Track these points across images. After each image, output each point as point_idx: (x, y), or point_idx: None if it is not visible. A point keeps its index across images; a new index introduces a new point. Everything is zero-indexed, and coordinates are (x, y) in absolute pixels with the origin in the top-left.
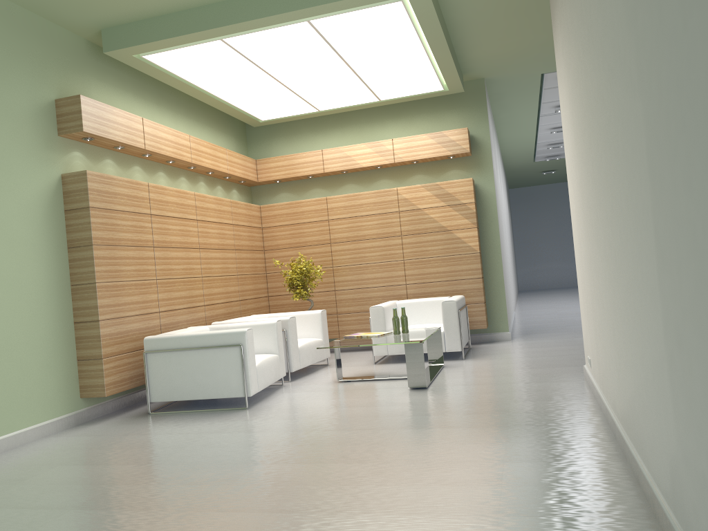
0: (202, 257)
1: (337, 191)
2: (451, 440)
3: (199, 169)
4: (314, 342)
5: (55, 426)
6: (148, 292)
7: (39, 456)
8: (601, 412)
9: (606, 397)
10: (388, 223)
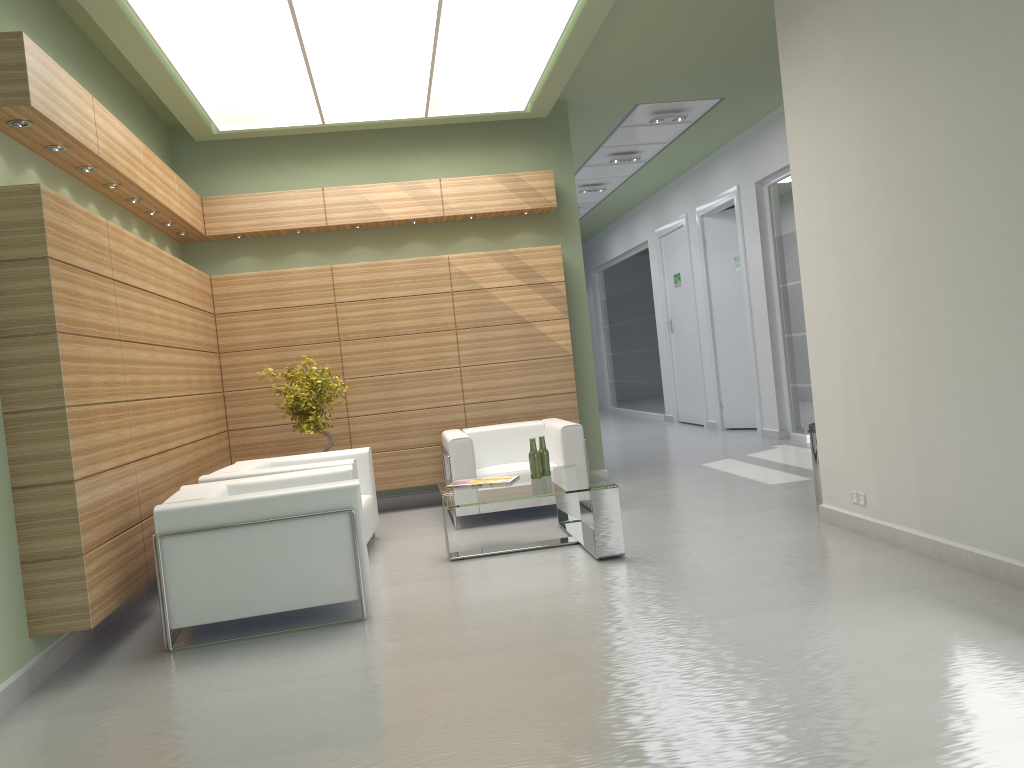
0: (167, 362)
1: (340, 258)
2: (823, 625)
3: (141, 205)
4: (370, 501)
5: (5, 701)
6: (121, 424)
7: (60, 766)
8: (945, 563)
9: (962, 542)
10: (434, 310)
